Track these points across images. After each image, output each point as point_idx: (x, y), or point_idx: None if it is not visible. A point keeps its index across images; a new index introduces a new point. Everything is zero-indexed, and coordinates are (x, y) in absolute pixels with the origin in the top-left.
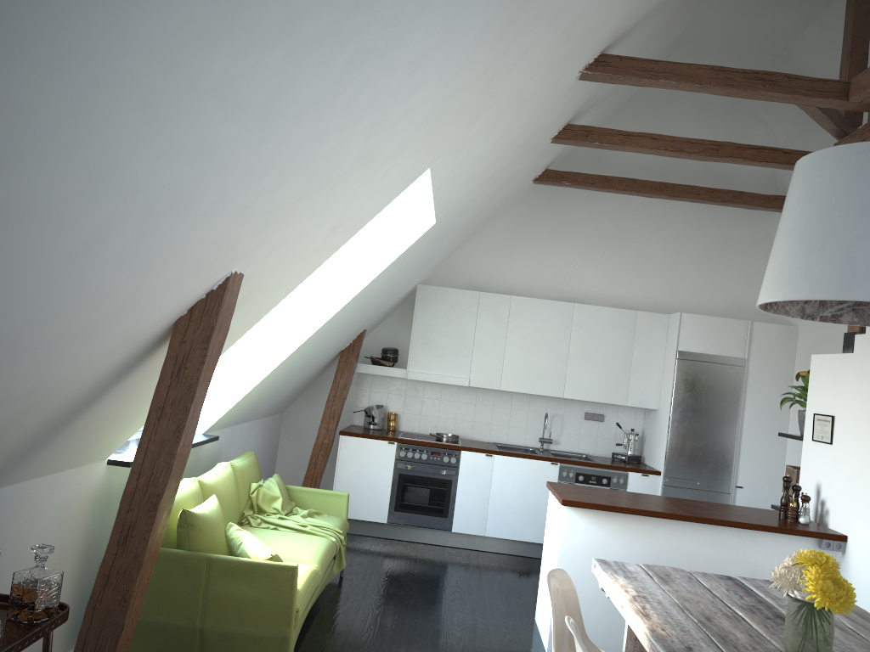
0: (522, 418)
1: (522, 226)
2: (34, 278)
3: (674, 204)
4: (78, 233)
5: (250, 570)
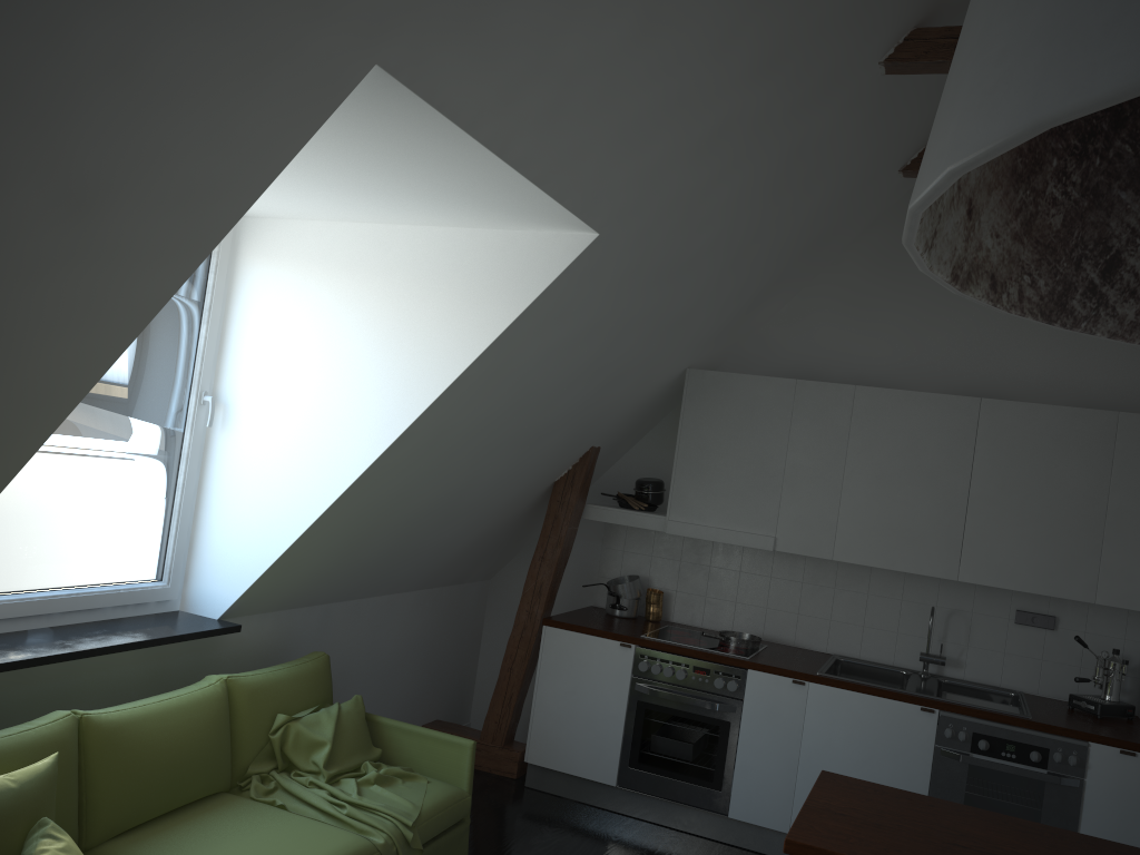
0: (890, 612)
1: (892, 260)
2: None
3: None
4: None
5: None
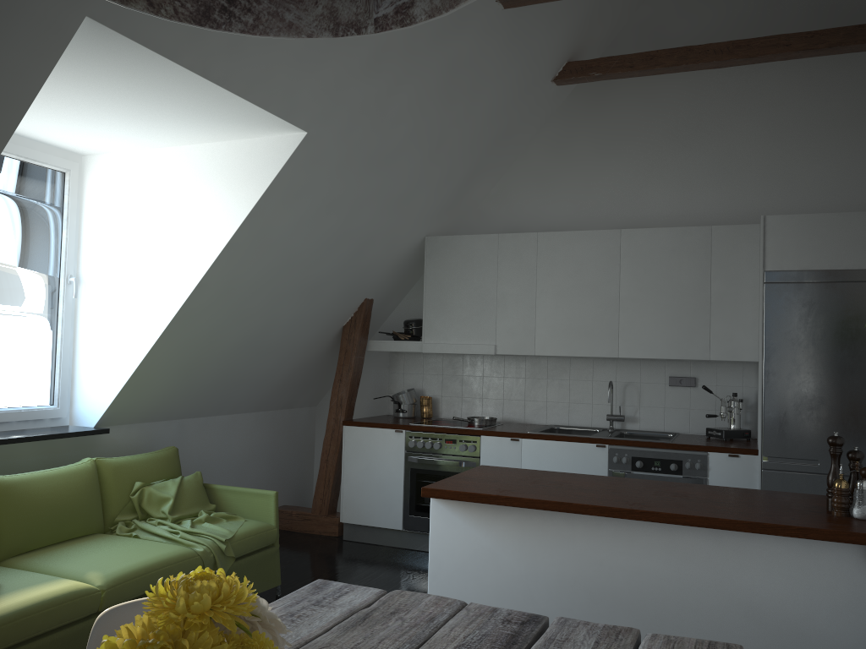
0: (586, 390)
1: (561, 145)
2: None
3: (770, 72)
4: None
5: None
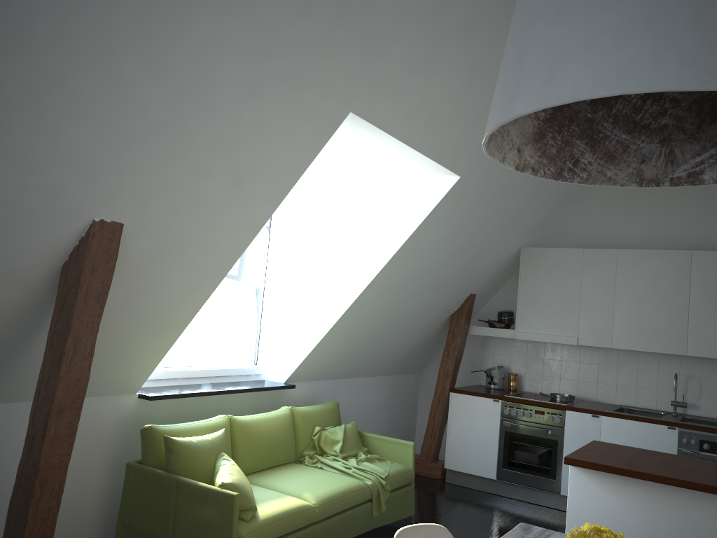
0: (652, 379)
1: None
2: None
3: None
4: None
5: (203, 495)
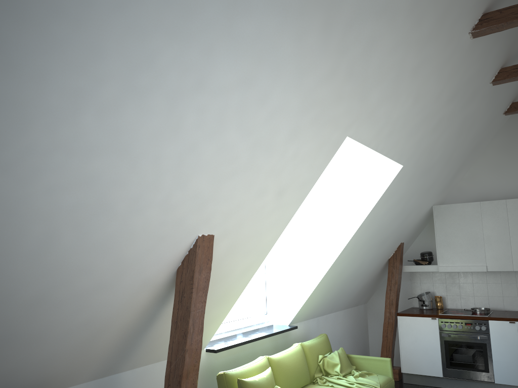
0: None
1: (507, 147)
2: (20, 269)
3: None
4: (28, 241)
5: None
